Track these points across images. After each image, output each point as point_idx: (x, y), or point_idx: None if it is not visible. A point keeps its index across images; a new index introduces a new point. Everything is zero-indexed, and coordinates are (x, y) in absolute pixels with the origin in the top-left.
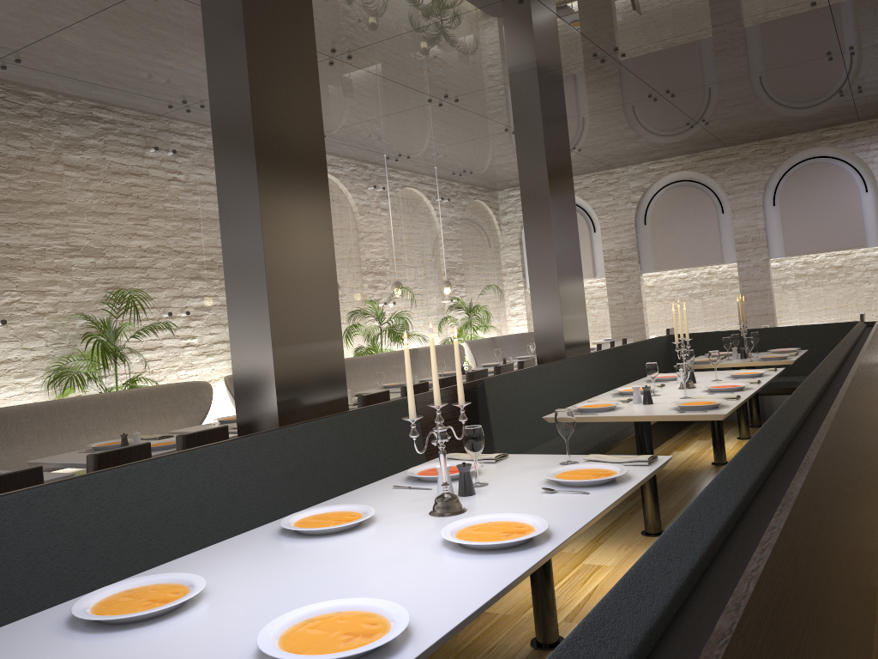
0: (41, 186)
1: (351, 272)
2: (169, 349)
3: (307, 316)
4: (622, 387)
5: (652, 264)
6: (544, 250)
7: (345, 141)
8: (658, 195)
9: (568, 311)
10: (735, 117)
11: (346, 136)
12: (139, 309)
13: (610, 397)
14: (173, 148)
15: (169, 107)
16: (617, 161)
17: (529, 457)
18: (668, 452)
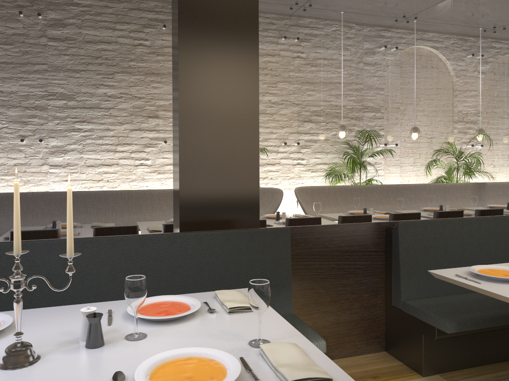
0: None
1: (440, 120)
2: (282, 165)
3: (220, 151)
4: None
5: None
6: None
7: (437, 20)
8: None
9: None
10: None
11: (435, 16)
12: (264, 139)
13: None
14: (297, 36)
15: (290, 9)
16: None
17: (265, 319)
18: None
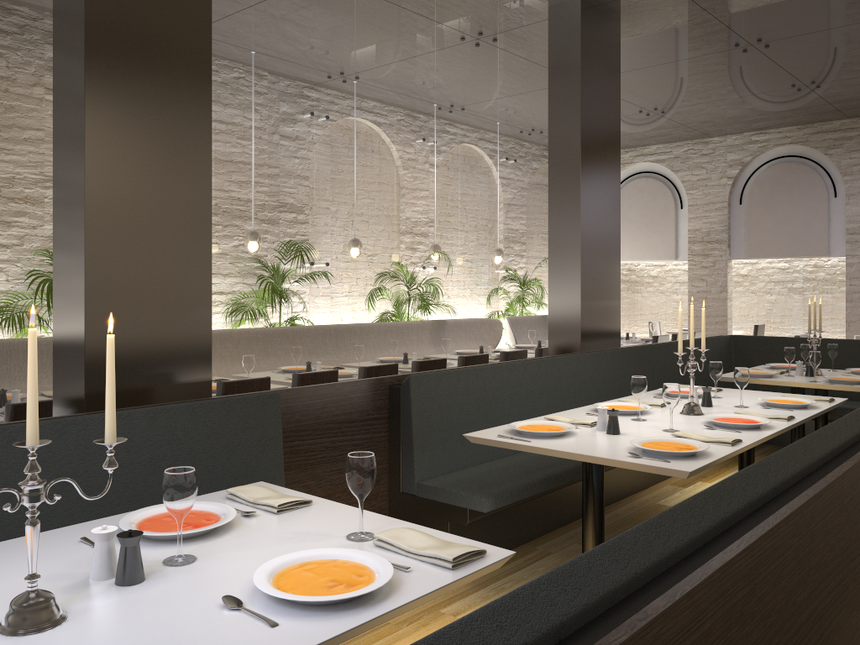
0: (13, 109)
1: (384, 230)
2: None
3: (153, 274)
4: (617, 399)
5: (743, 250)
6: (569, 221)
7: (384, 85)
8: (759, 171)
9: (591, 296)
10: (854, 79)
11: (383, 79)
12: None
13: (582, 414)
14: None
15: None
16: (713, 129)
17: (333, 511)
18: (690, 482)
